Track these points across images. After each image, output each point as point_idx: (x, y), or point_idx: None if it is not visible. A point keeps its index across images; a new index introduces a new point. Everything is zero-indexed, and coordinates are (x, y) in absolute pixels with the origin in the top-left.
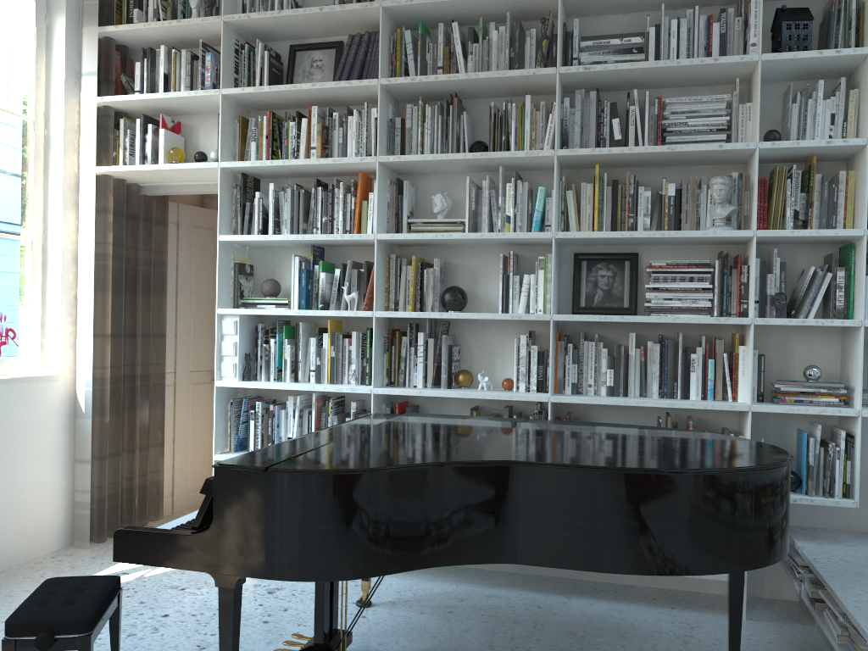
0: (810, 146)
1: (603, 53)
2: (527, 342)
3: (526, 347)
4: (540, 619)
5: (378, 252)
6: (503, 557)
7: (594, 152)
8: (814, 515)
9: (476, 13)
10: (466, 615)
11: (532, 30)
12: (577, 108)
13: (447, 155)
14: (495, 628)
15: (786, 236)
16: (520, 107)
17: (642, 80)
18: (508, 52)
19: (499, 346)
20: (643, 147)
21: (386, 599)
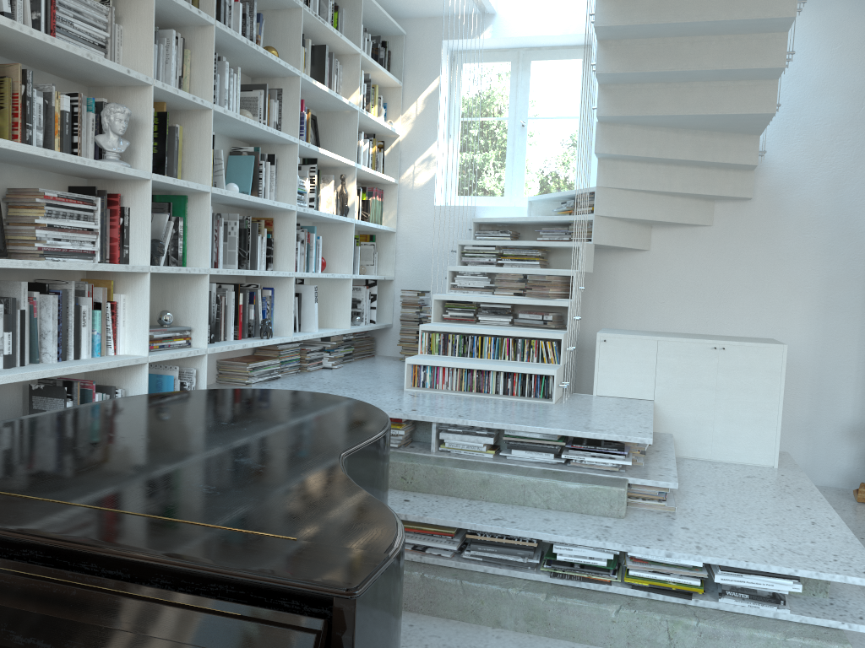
0: (185, 97)
1: None
2: None
3: None
4: None
5: None
6: None
7: (15, 26)
8: None
9: None
10: None
11: None
12: None
13: None
14: None
15: (170, 183)
16: None
17: None
18: None
19: None
20: (66, 44)
21: None
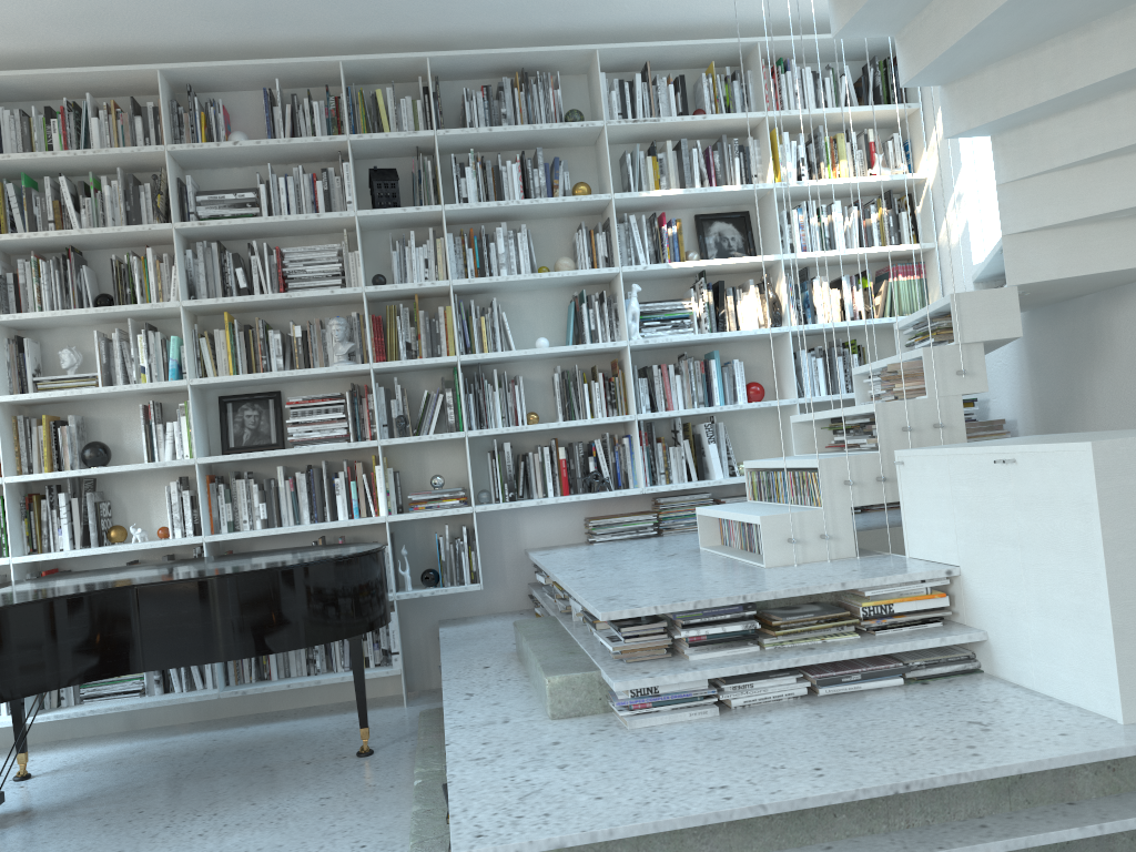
0: (406, 288)
1: (220, 207)
2: (178, 488)
3: (178, 494)
4: (213, 747)
5: (1, 415)
6: (132, 668)
7: (219, 301)
8: (464, 606)
9: (86, 166)
10: (136, 761)
11: (147, 184)
12: (200, 260)
13: (67, 311)
14: (164, 763)
15: (397, 366)
16: (142, 259)
17: (261, 231)
18: (123, 206)
19: (154, 496)
20: (264, 295)
21: (50, 769)
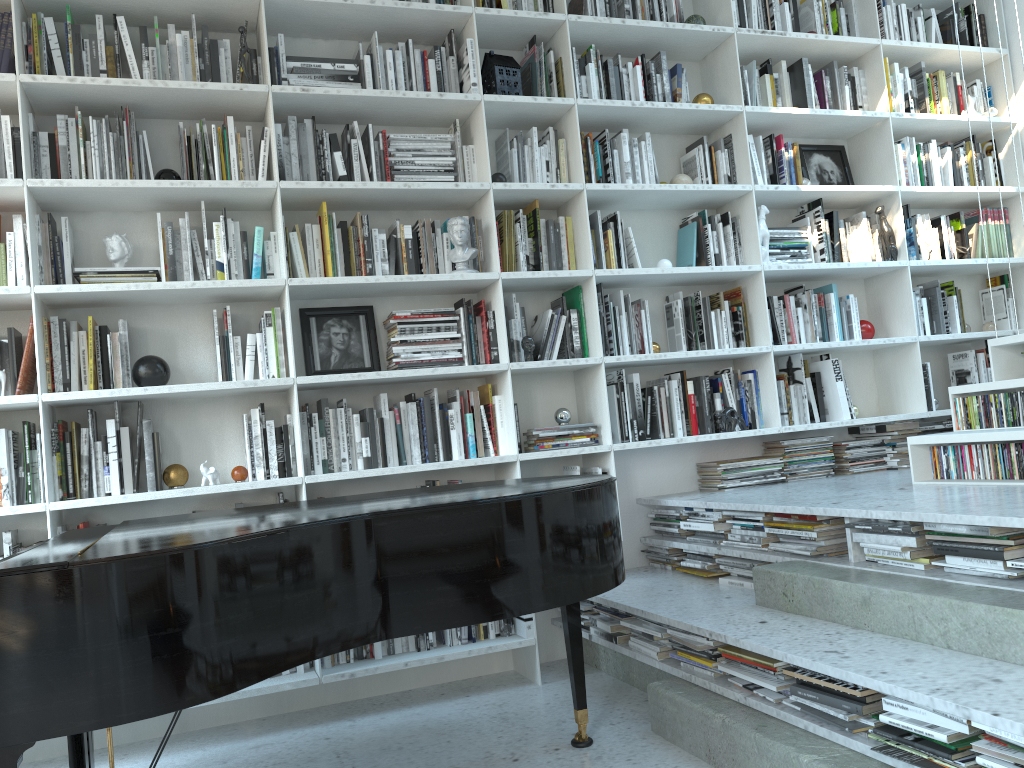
0: (538, 188)
1: (316, 78)
2: (260, 417)
3: (260, 424)
4: (338, 748)
5: (37, 311)
6: (377, 633)
7: (325, 185)
8: None
9: (148, 10)
10: None
11: (226, 40)
12: (293, 137)
13: (133, 182)
14: None
15: (528, 277)
16: (219, 130)
17: (361, 112)
18: (198, 62)
19: (215, 430)
20: (379, 183)
21: None
